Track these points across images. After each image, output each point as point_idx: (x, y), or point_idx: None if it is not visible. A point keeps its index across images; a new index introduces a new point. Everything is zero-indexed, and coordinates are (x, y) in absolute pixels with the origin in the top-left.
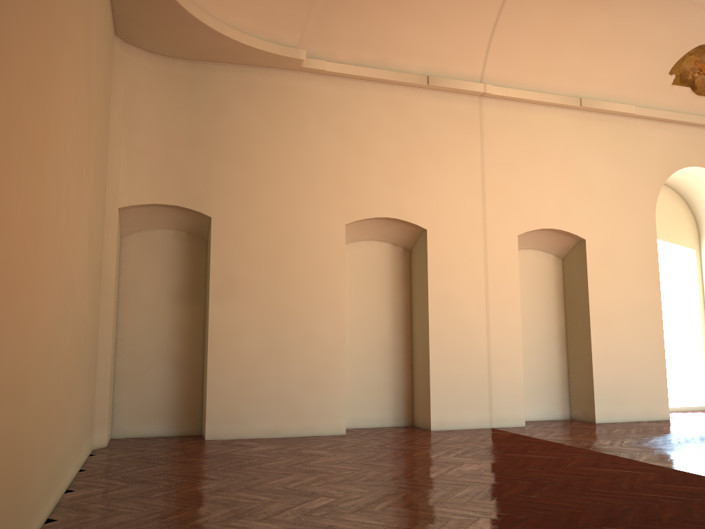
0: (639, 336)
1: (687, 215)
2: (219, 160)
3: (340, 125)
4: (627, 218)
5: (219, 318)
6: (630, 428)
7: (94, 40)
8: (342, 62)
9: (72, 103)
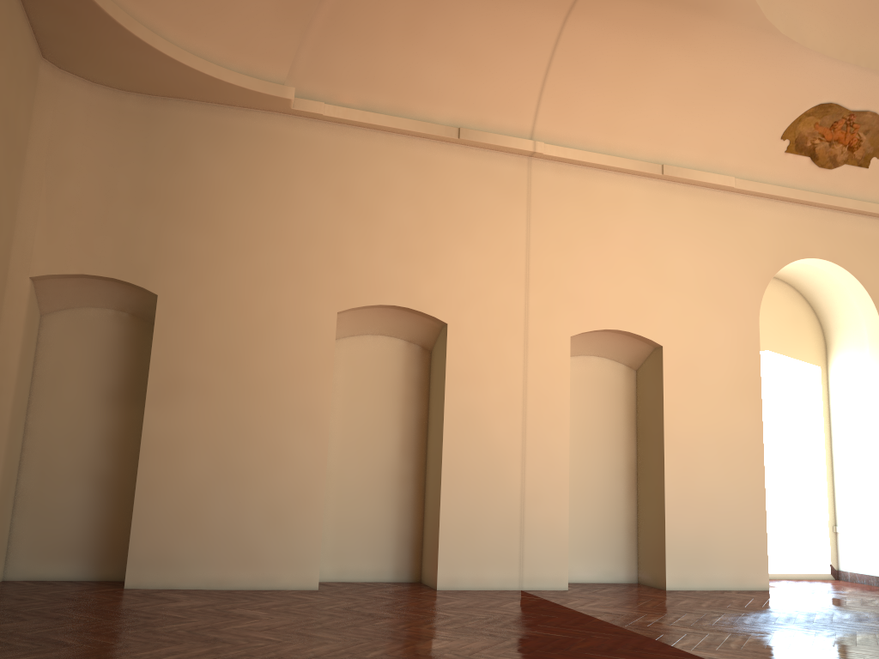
0: (731, 476)
1: (811, 322)
2: (175, 223)
3: (339, 185)
4: (721, 320)
5: (157, 427)
6: (706, 600)
7: None
8: (347, 105)
9: None
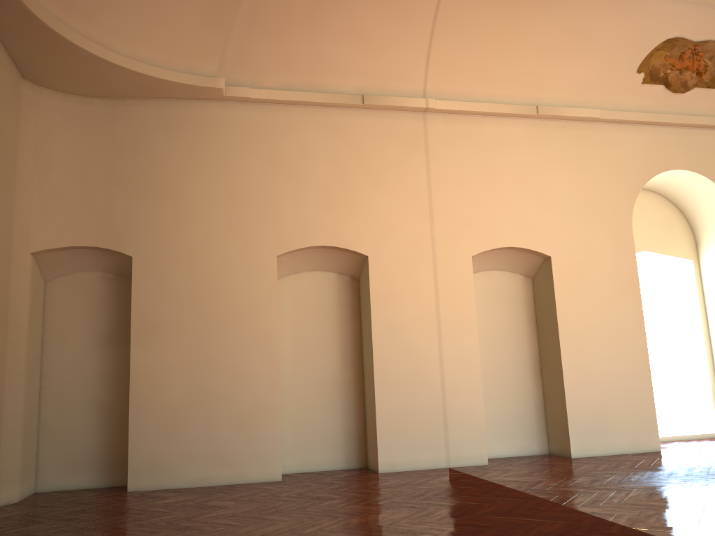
0: (619, 359)
1: (681, 223)
2: (140, 197)
3: (269, 153)
4: (599, 230)
5: (142, 361)
6: (603, 463)
7: None
8: (269, 87)
9: None
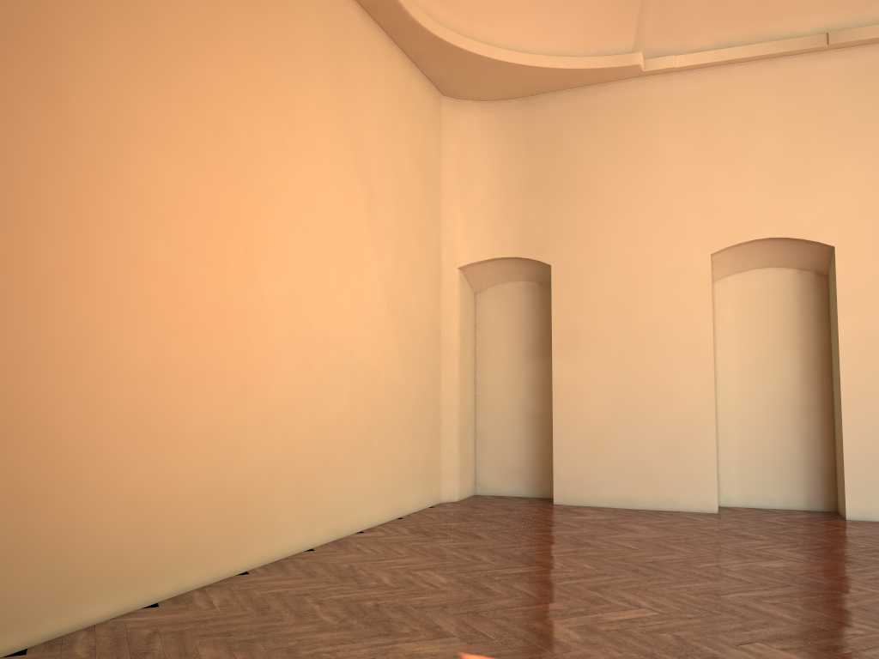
0: None
1: None
2: (557, 201)
3: (700, 130)
4: None
5: (563, 374)
6: None
7: (373, 127)
8: (699, 49)
9: (317, 203)
